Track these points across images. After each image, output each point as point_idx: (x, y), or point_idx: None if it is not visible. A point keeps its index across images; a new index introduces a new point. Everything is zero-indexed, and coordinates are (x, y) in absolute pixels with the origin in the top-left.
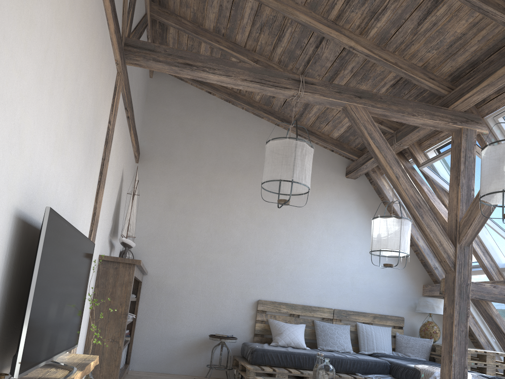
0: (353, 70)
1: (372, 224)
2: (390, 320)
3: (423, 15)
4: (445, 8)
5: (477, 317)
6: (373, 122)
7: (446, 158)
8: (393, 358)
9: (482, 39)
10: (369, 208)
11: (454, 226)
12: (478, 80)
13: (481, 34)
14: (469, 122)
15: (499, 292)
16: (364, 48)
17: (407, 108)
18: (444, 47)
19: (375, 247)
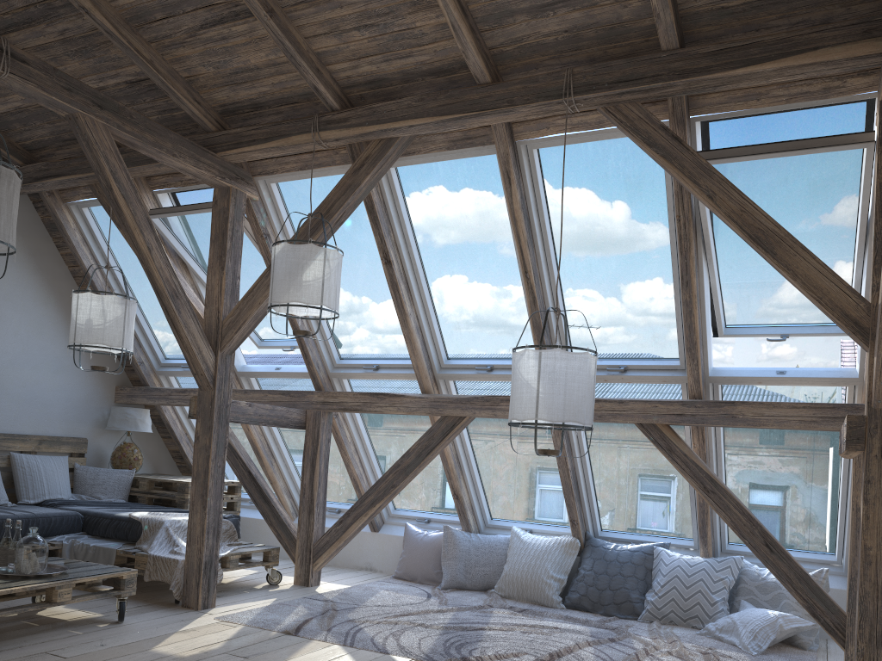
0: (67, 33)
1: (76, 300)
2: (67, 444)
3: (213, 20)
4: (246, 28)
5: (192, 433)
6: (119, 154)
7: (193, 215)
8: (81, 504)
9: (278, 84)
10: (33, 254)
11: (216, 326)
12: (264, 135)
13: (279, 78)
14: (240, 180)
15: (254, 412)
16: (106, 19)
17: (167, 143)
18: (227, 70)
19: (83, 340)
